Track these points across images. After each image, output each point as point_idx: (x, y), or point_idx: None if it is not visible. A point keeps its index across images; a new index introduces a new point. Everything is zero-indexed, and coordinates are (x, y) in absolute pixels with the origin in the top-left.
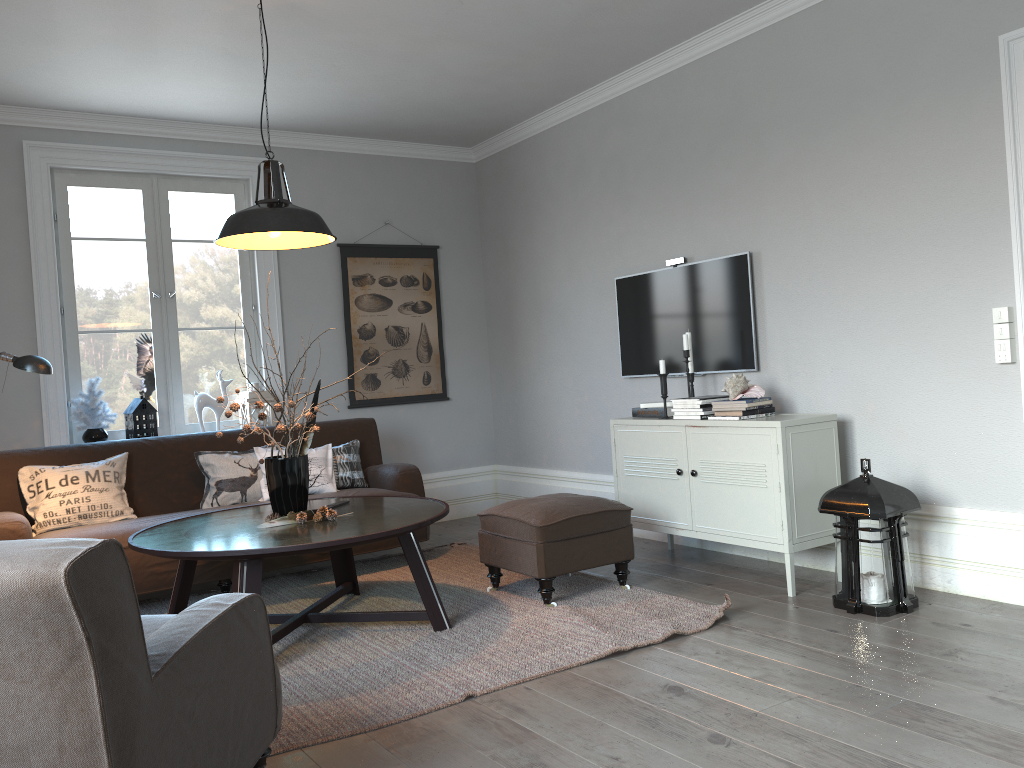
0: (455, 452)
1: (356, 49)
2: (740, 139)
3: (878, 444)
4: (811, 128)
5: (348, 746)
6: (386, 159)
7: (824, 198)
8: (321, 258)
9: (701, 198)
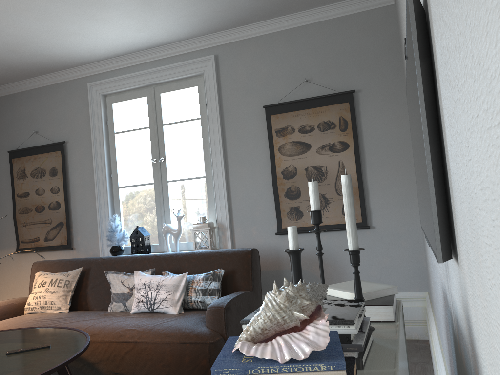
0: (380, 276)
1: None
2: None
3: None
4: None
5: None
6: (305, 27)
7: None
8: (254, 119)
9: None
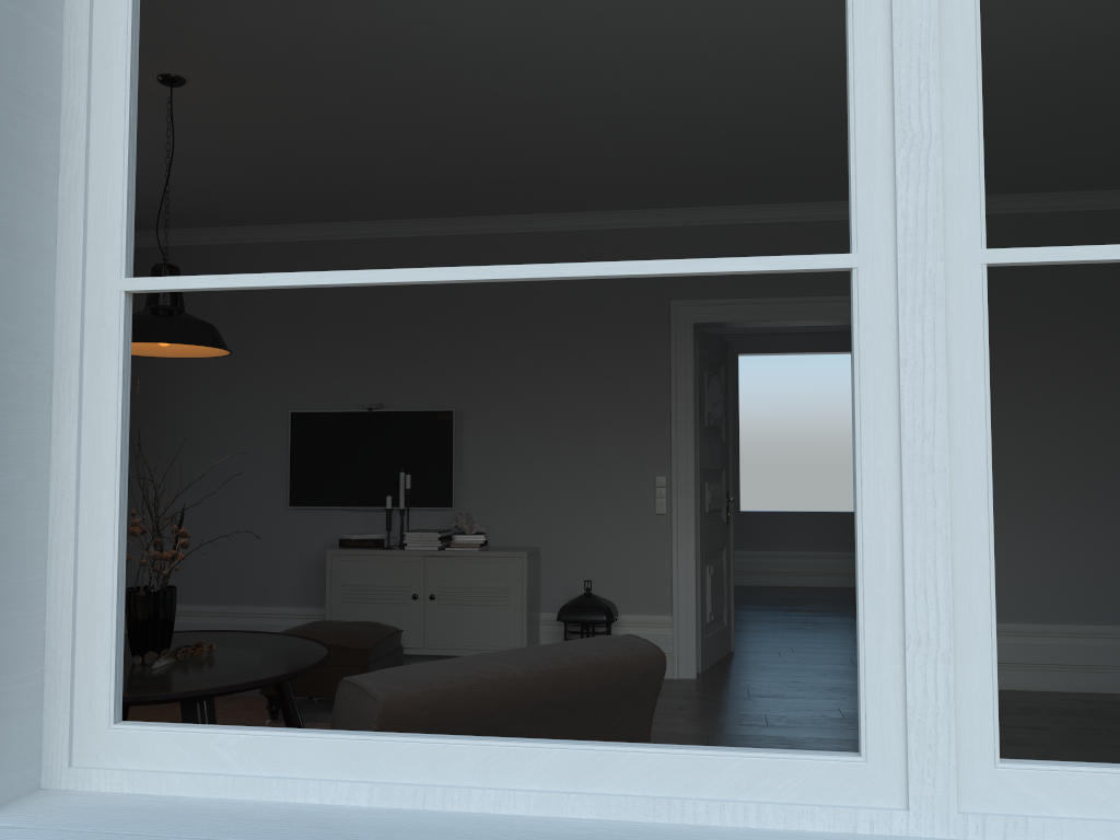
0: None
1: (147, 141)
2: (451, 314)
3: (560, 570)
4: (520, 323)
5: None
6: None
7: (528, 378)
8: None
9: (403, 354)
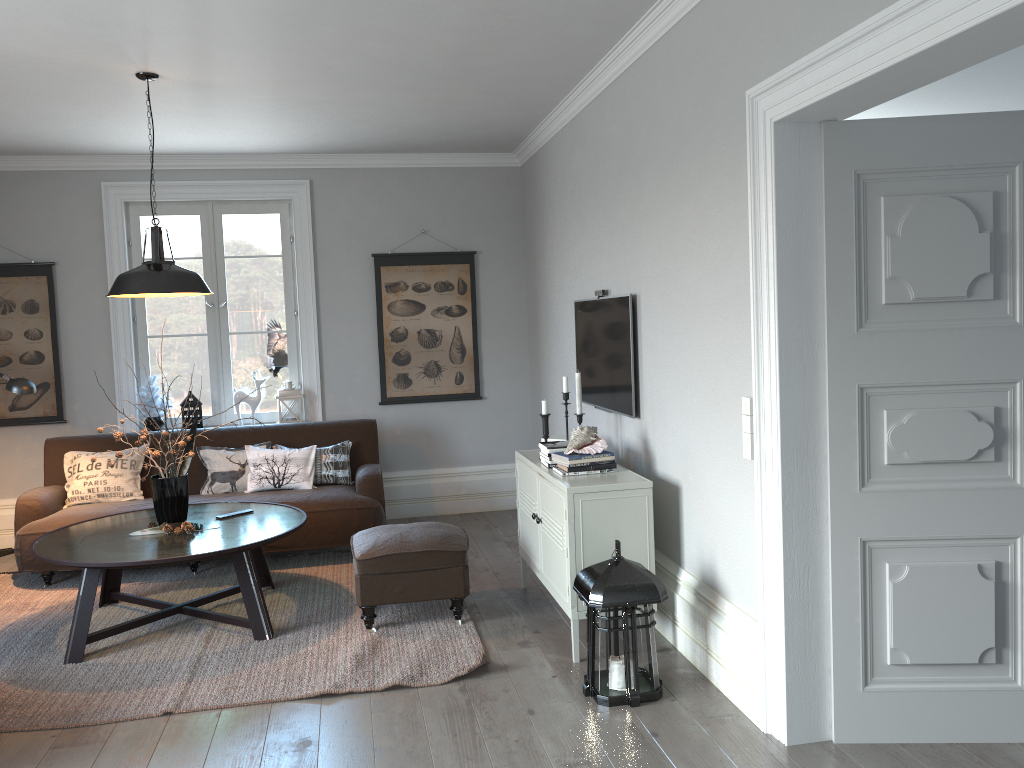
0: (489, 448)
1: (290, 101)
2: (631, 173)
3: (694, 518)
4: (663, 170)
5: (36, 738)
6: (425, 170)
7: (669, 247)
8: (357, 267)
9: (614, 230)
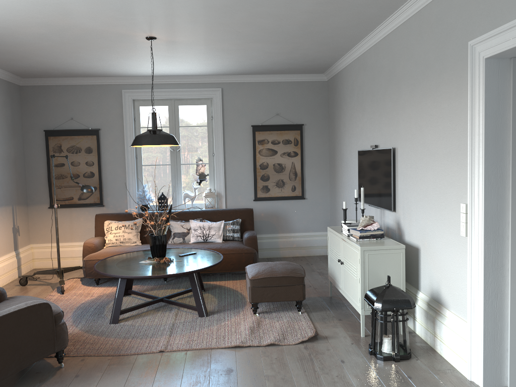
0: (307, 224)
1: (217, 49)
2: (393, 84)
3: (427, 265)
4: (413, 83)
5: (101, 360)
6: (278, 83)
7: (416, 123)
8: (244, 132)
9: (382, 114)
